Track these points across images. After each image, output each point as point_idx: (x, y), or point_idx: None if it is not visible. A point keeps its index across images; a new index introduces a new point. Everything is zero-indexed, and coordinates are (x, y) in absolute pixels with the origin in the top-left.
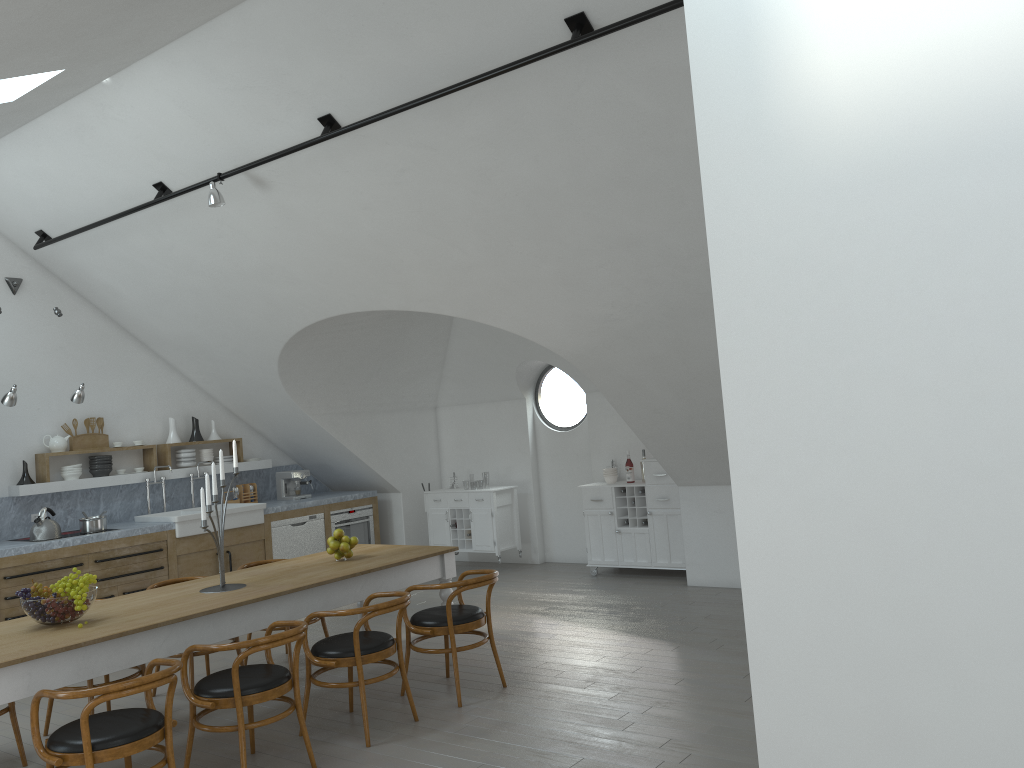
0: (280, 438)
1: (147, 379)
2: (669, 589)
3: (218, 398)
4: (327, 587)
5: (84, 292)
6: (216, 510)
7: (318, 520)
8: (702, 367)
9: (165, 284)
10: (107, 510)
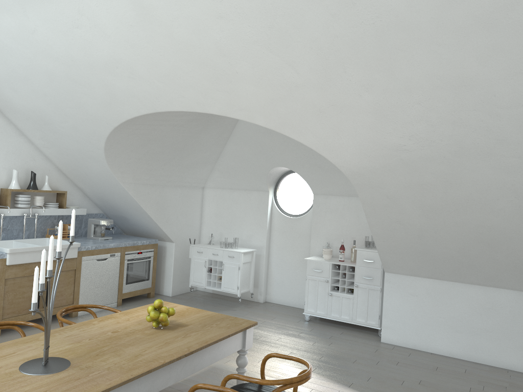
0: (94, 194)
1: None
2: (370, 344)
3: (53, 160)
4: (153, 372)
5: None
6: (48, 286)
7: (116, 257)
8: (458, 197)
9: (23, 64)
10: None
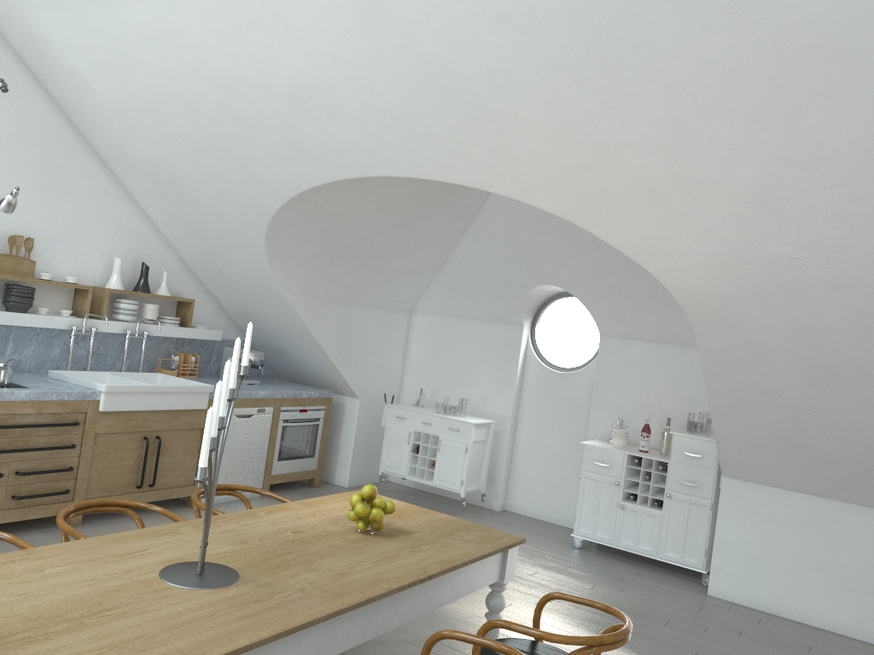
0: (237, 309)
1: (98, 204)
2: (689, 597)
3: (177, 247)
4: (372, 603)
5: (42, 75)
6: (217, 443)
7: (266, 415)
8: None
9: (154, 85)
10: (15, 355)
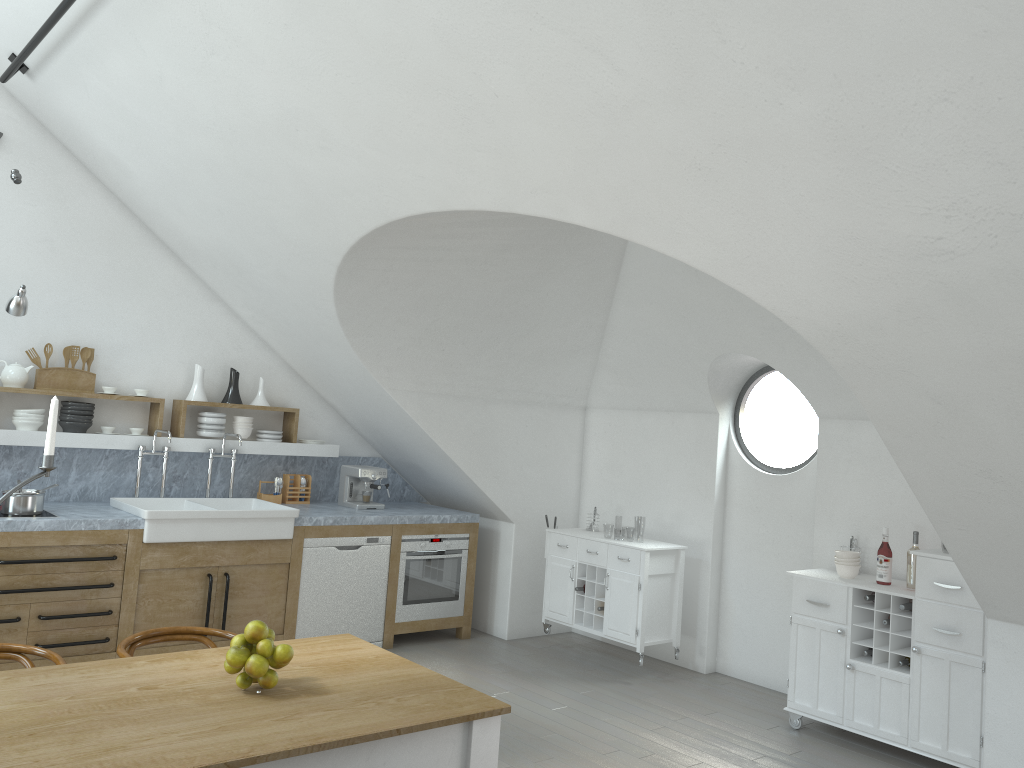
0: (356, 418)
1: (173, 305)
2: None
3: (275, 348)
4: None
5: (91, 166)
6: None
7: (380, 546)
8: None
9: (171, 152)
10: (80, 482)
